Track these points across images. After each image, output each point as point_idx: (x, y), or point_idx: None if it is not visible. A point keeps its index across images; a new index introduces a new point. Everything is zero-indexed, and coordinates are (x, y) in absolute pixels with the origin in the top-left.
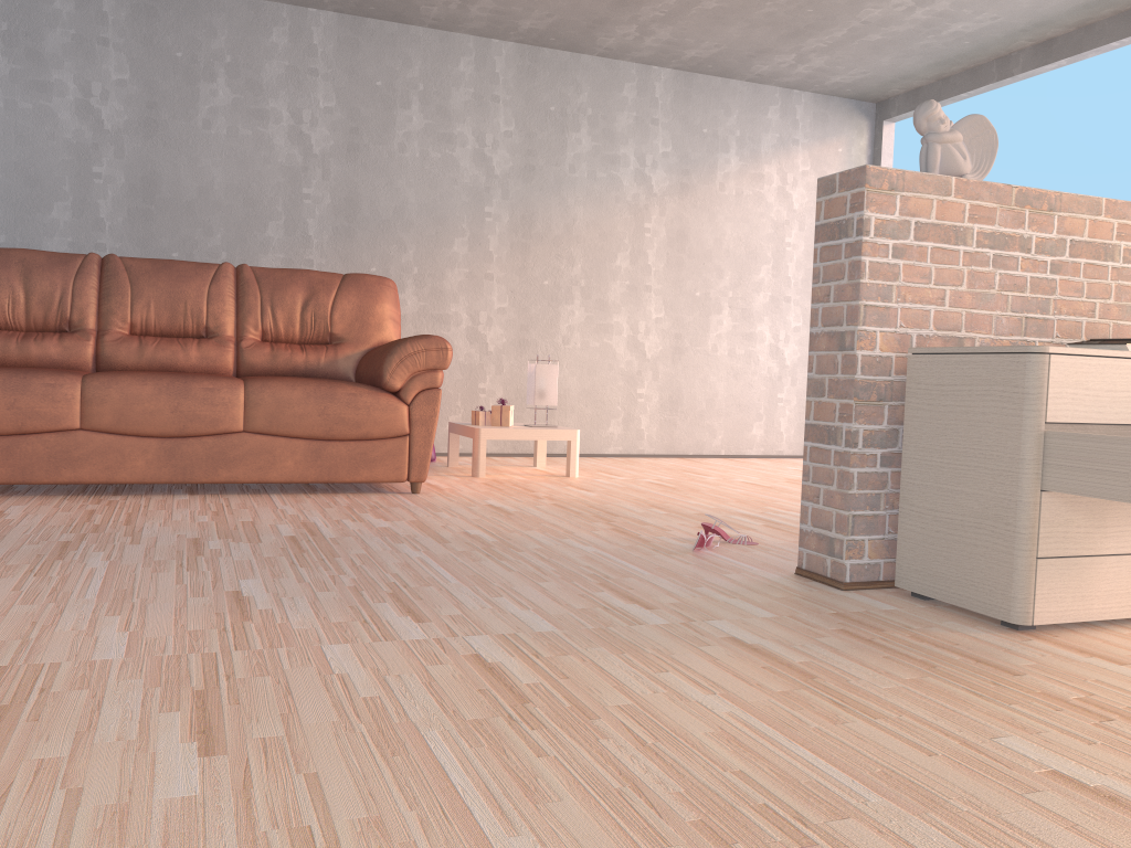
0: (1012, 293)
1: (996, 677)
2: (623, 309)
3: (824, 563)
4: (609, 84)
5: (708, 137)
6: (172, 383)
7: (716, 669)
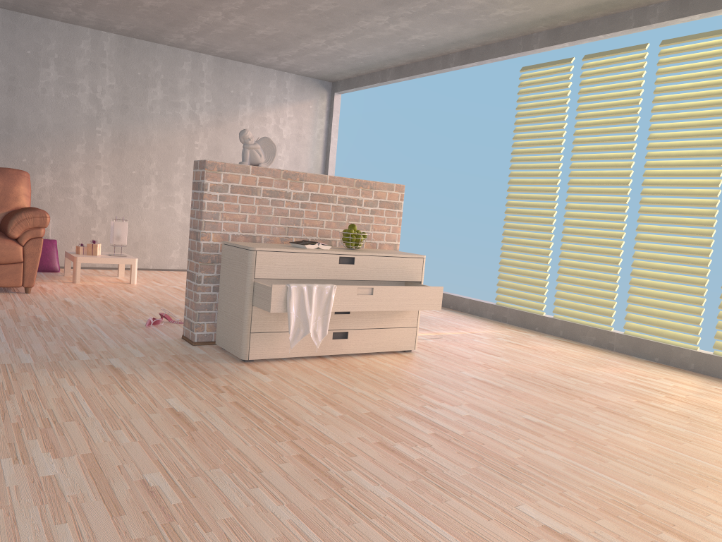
0: (281, 216)
1: (204, 379)
2: (181, 189)
3: (189, 333)
4: (174, 62)
5: (234, 95)
6: None
7: (87, 377)
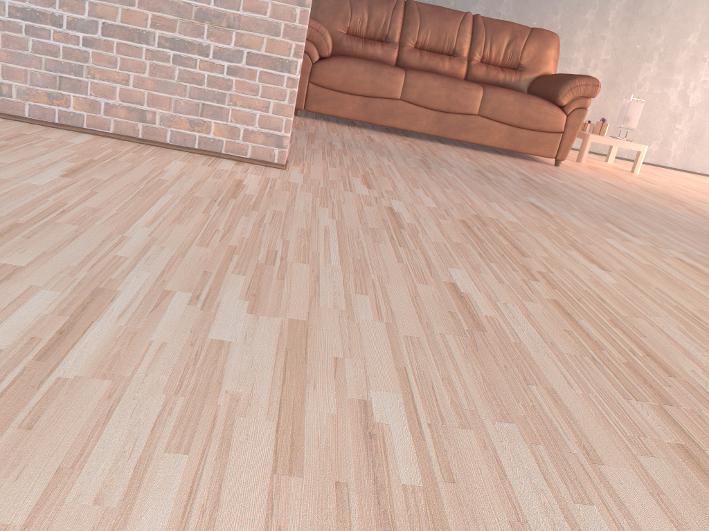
0: None
1: None
2: (683, 71)
3: None
4: None
5: None
6: (448, 82)
7: None
